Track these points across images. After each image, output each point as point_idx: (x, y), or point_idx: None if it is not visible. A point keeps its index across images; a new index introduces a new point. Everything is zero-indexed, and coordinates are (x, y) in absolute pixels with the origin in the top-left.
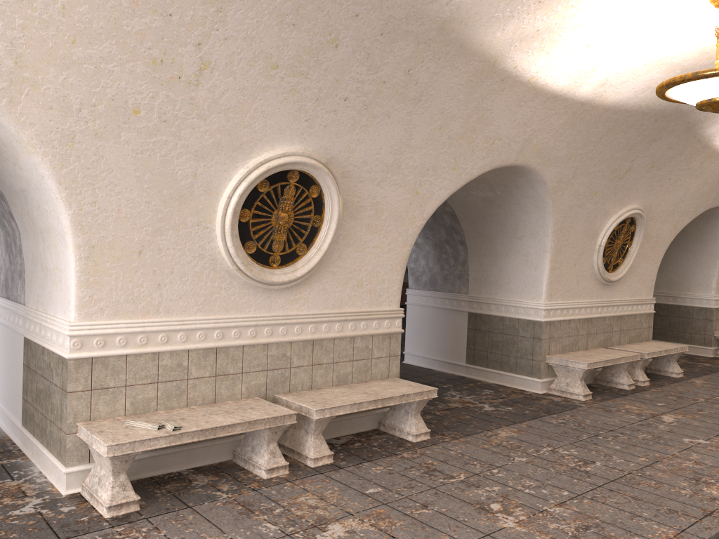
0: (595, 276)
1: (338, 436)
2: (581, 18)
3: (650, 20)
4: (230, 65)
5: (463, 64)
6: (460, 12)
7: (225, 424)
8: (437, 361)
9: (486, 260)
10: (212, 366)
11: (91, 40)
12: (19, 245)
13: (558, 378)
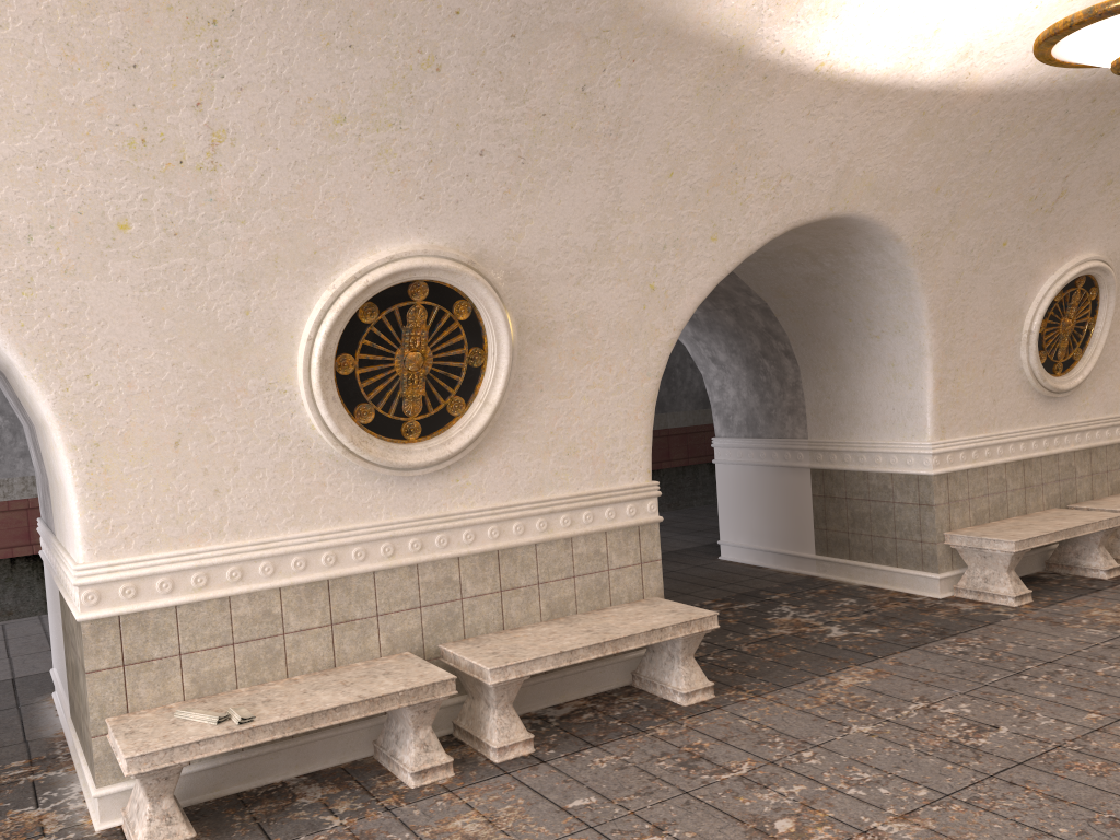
0: (1029, 385)
1: (560, 703)
2: None
3: None
4: (262, 129)
5: (682, 62)
6: None
7: (327, 706)
8: (771, 554)
9: (830, 378)
10: (323, 609)
11: (17, 126)
12: (38, 445)
13: (970, 570)
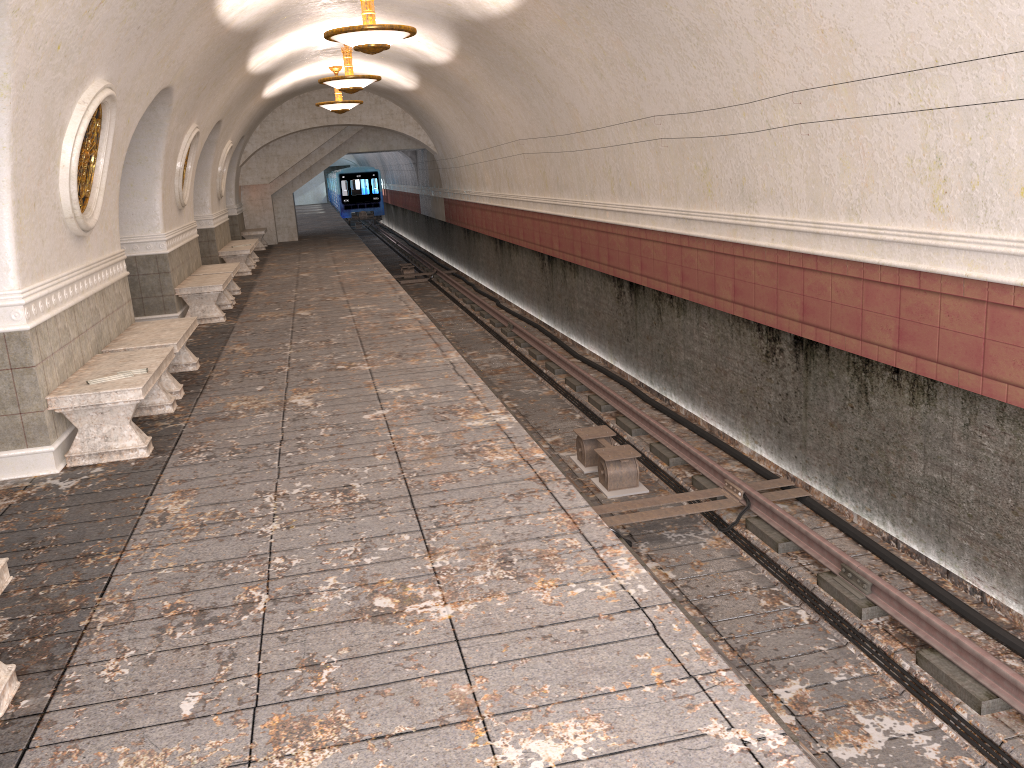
0: (176, 201)
1: None
2: None
3: None
4: None
5: None
6: None
7: (161, 361)
8: None
9: None
10: (75, 325)
11: None
12: None
13: (192, 308)
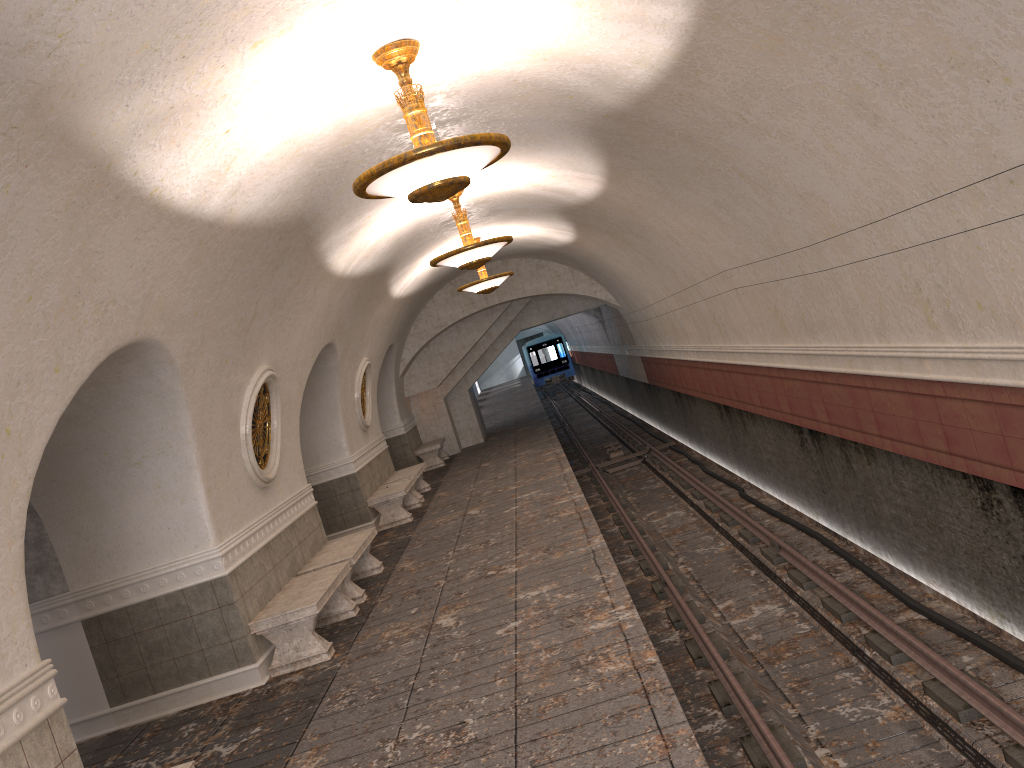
0: (252, 480)
1: None
2: (228, 86)
3: (303, 89)
4: None
5: (64, 174)
6: (67, 73)
7: None
8: None
9: (86, 519)
10: None
11: None
12: None
13: (279, 647)
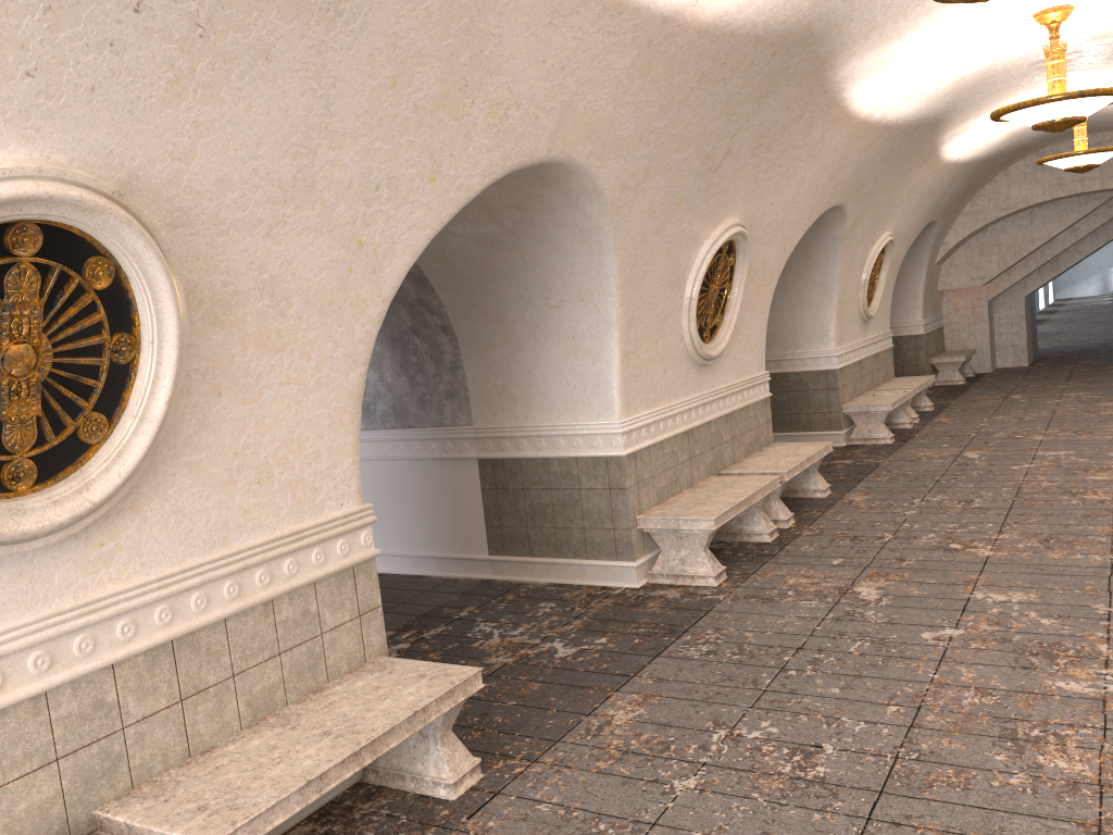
0: (688, 353)
1: None
2: None
3: None
4: None
5: None
6: None
7: None
8: (434, 559)
9: (498, 355)
10: None
11: None
12: None
13: (664, 553)
